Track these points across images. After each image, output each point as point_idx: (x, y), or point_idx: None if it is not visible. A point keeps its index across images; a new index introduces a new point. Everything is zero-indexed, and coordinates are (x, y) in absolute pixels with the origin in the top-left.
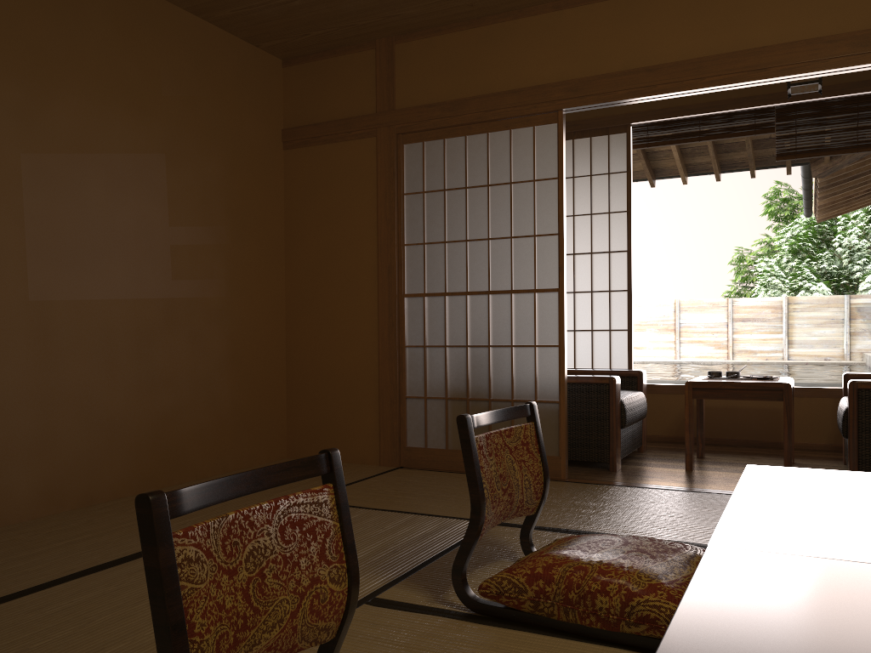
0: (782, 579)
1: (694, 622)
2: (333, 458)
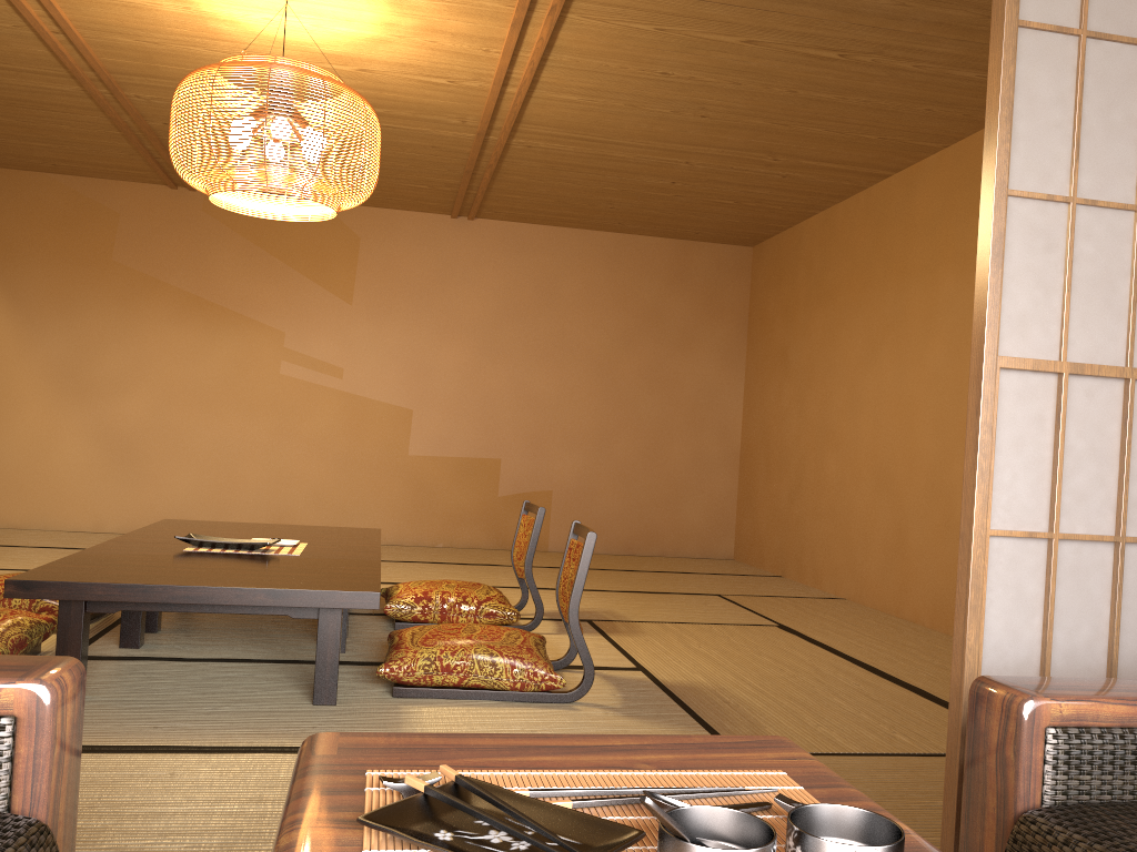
0: (346, 546)
1: (373, 540)
2: (537, 510)
